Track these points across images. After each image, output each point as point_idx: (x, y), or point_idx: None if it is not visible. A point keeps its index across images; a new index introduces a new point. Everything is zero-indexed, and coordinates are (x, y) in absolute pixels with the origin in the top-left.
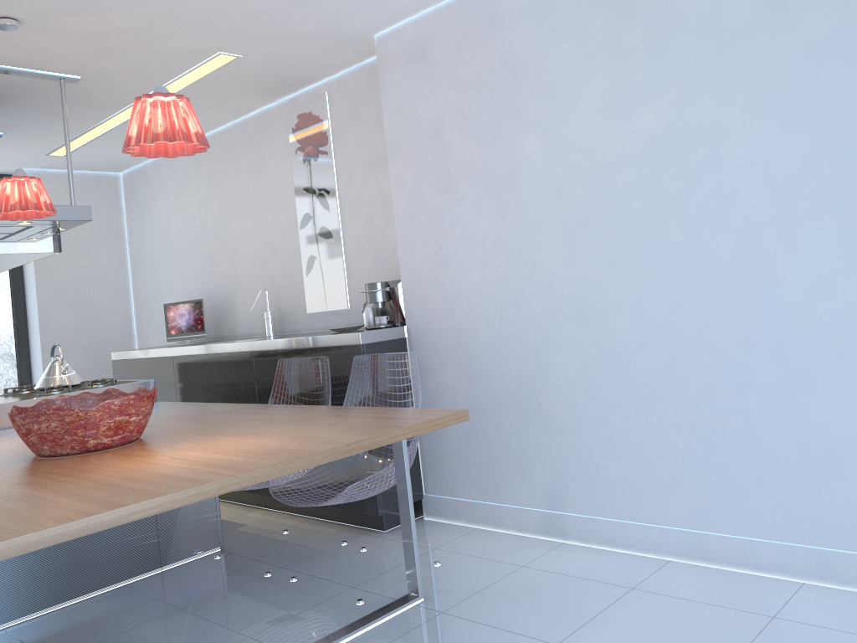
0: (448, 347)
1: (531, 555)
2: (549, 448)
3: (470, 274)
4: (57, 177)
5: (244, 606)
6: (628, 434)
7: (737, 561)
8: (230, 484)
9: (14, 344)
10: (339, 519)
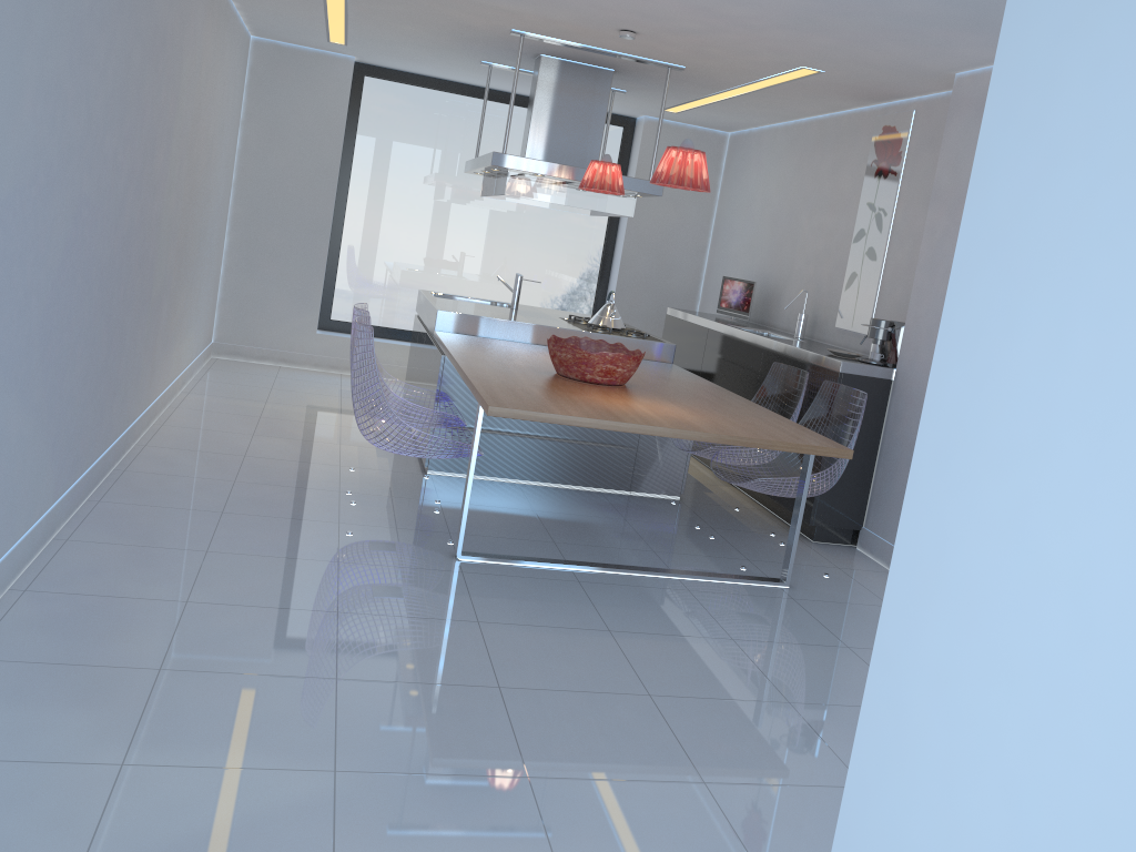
0: (920, 402)
1: None
2: None
3: None
4: (669, 128)
5: (665, 536)
6: None
7: None
8: (637, 429)
9: (597, 274)
10: (785, 518)
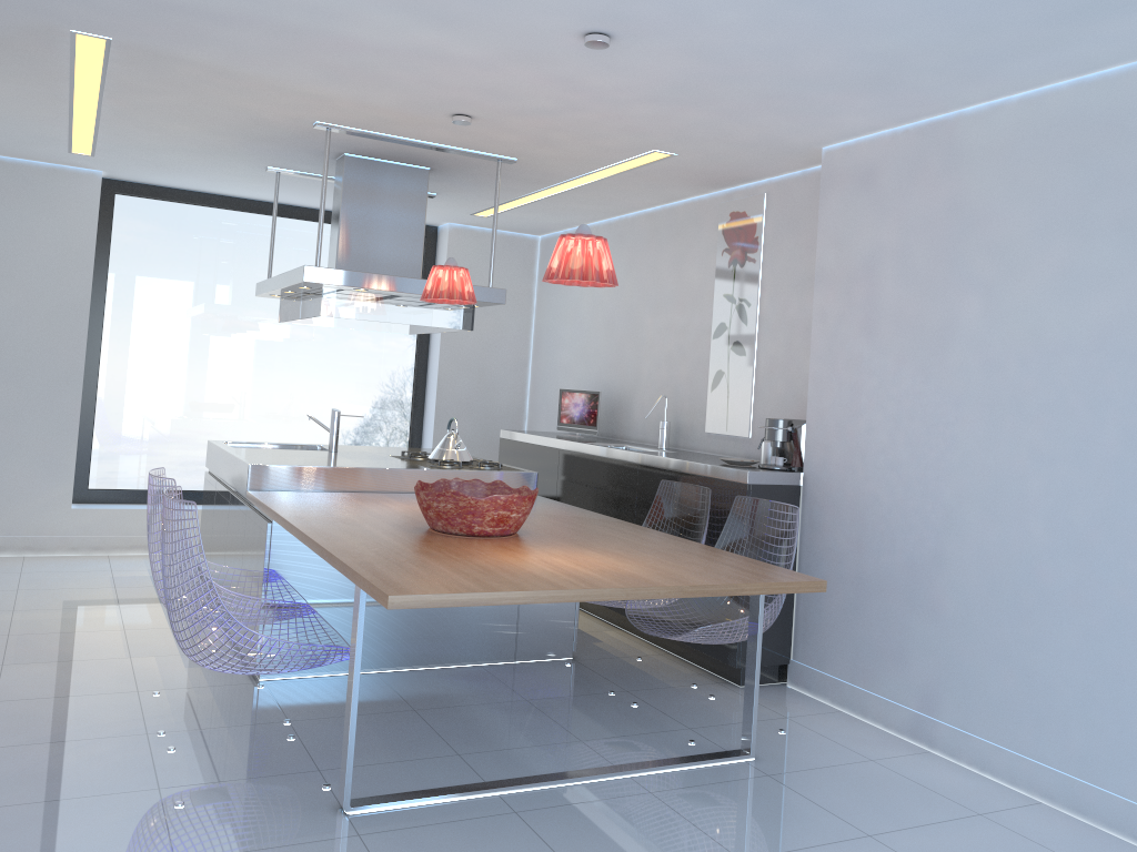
0: (843, 507)
1: (886, 753)
2: (932, 644)
3: (880, 433)
4: (476, 235)
5: (583, 715)
6: (1020, 652)
7: (1115, 824)
8: (582, 595)
9: (411, 401)
10: (696, 661)
